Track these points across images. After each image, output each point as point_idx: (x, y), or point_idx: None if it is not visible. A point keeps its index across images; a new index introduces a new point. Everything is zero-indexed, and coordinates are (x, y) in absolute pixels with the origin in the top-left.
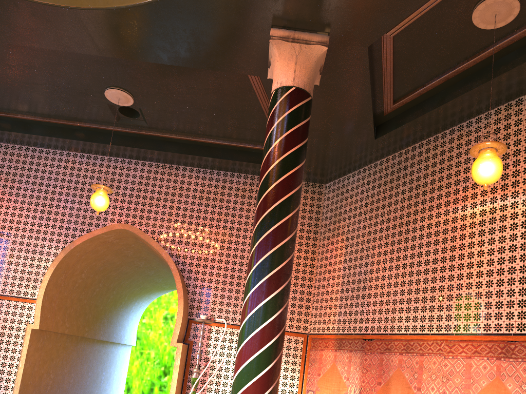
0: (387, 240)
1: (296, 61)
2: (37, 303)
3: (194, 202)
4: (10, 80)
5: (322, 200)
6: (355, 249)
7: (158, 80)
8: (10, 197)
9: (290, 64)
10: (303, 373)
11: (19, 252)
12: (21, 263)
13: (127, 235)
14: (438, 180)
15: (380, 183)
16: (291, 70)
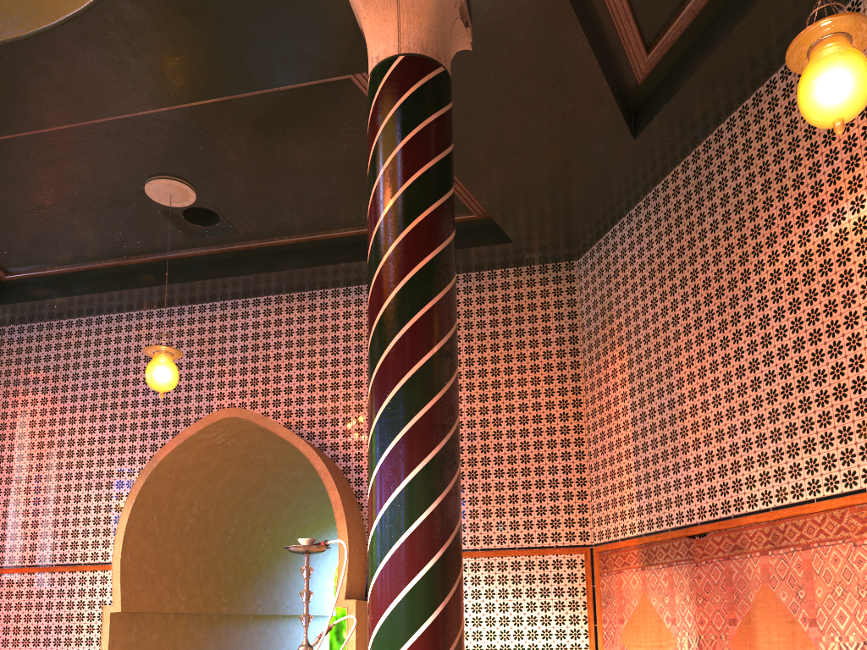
0: (700, 329)
1: (399, 7)
2: (114, 568)
3: (349, 347)
4: (5, 212)
5: (577, 291)
6: (645, 365)
7: (216, 141)
8: (64, 405)
9: (388, 15)
10: (594, 622)
11: (88, 489)
12: (92, 507)
13: (245, 428)
14: (776, 179)
15: (669, 225)
16: (392, 26)
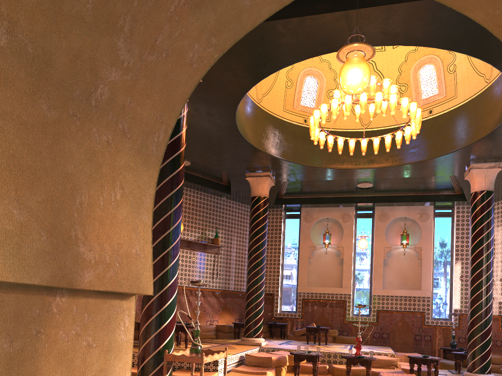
0: None
1: None
2: None
3: None
4: None
5: None
6: None
7: None
8: None
9: None
10: None
11: None
12: None
13: None
14: None
15: None
16: None
